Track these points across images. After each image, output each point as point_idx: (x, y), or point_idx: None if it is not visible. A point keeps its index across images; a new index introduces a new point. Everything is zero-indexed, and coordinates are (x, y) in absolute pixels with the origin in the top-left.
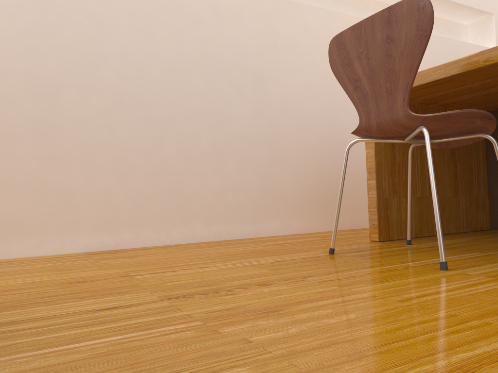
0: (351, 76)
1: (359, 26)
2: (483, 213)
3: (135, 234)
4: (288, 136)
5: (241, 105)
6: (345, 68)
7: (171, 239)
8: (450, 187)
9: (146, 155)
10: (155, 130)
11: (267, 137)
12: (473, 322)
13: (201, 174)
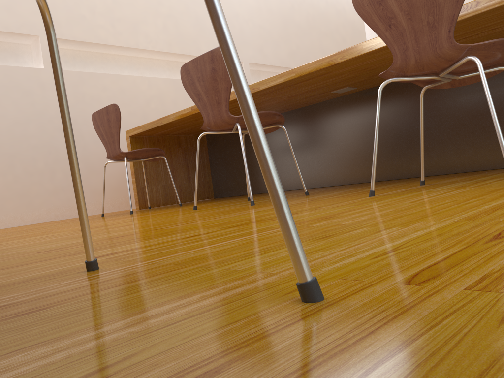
0: (100, 133)
1: (99, 112)
2: (209, 189)
3: (1, 221)
4: (98, 155)
5: (63, 139)
6: (98, 129)
7: (25, 222)
8: (184, 177)
9: (3, 175)
10: (8, 160)
11: (83, 157)
12: (99, 221)
13: (41, 182)
